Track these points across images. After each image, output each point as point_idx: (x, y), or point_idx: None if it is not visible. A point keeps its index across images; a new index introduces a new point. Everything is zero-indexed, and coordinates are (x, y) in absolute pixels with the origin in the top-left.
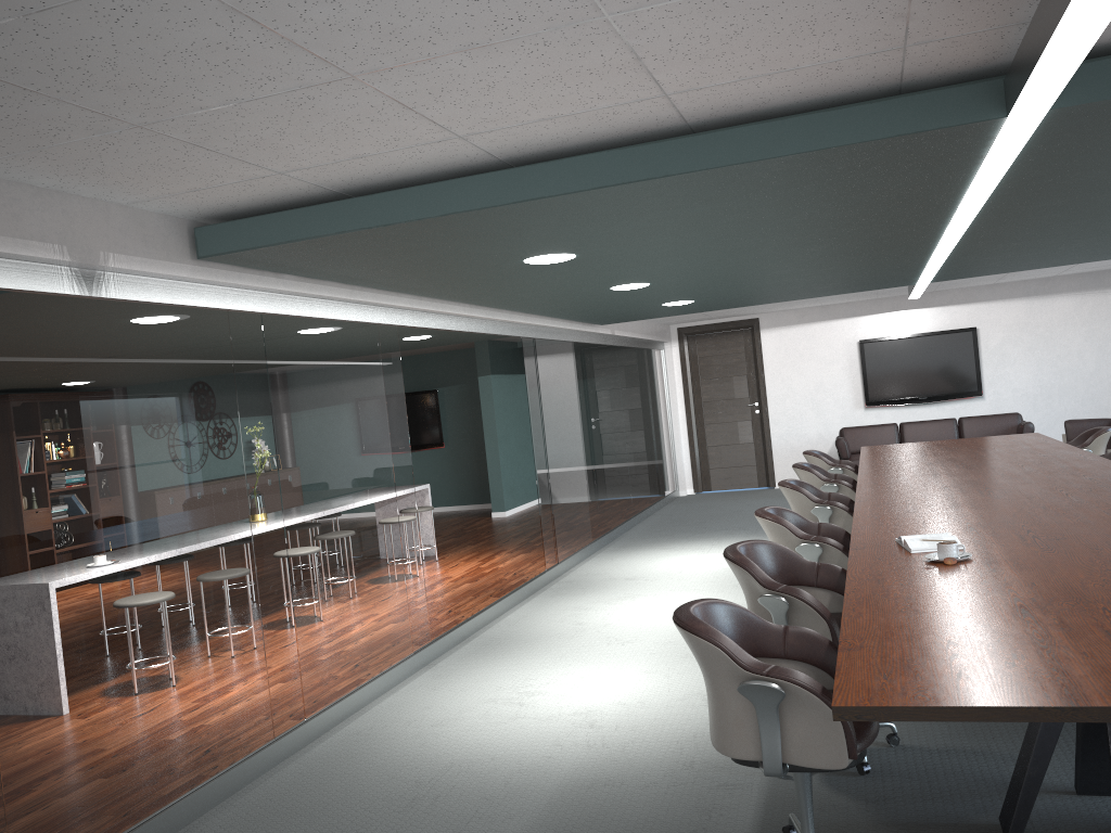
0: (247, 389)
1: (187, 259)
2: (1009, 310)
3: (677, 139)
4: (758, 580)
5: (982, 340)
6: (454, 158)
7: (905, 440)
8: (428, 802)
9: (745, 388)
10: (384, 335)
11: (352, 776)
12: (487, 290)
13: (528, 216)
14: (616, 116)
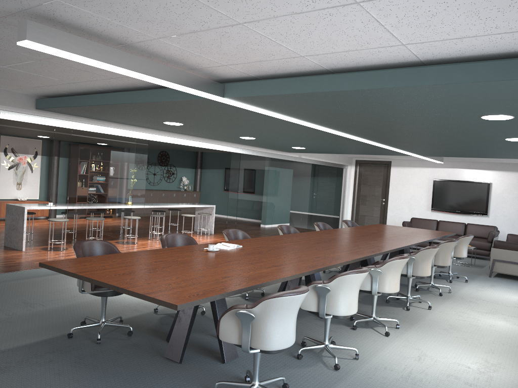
0: (59, 153)
1: (33, 109)
2: (509, 177)
3: (139, 91)
4: (162, 245)
5: (493, 188)
6: (85, 88)
7: (438, 229)
8: (60, 292)
9: (380, 192)
10: (139, 142)
11: (56, 282)
12: (182, 131)
13: (119, 109)
14: (112, 82)
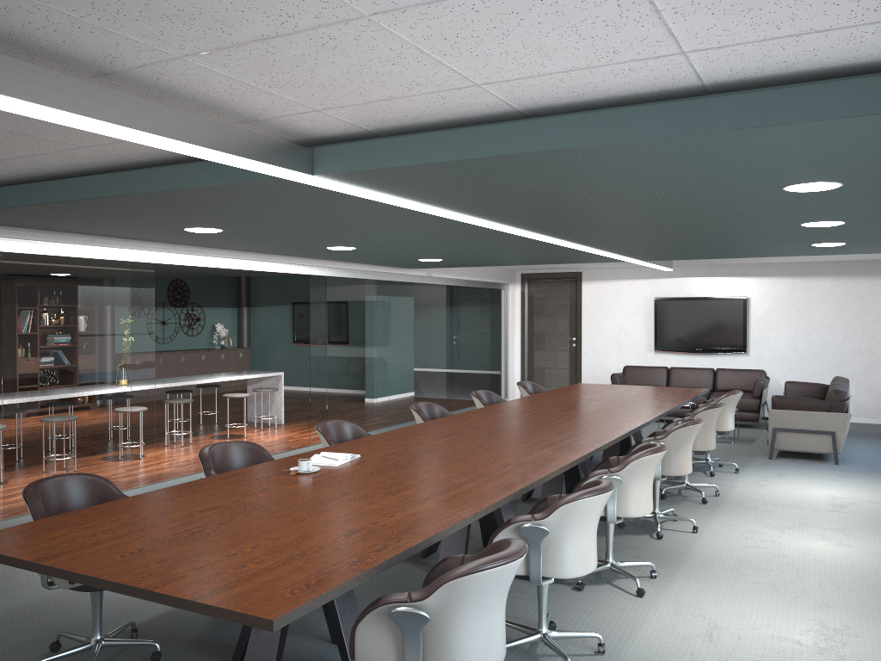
0: None
1: None
2: (776, 286)
3: (138, 170)
4: (204, 468)
5: (752, 307)
6: (24, 170)
7: (670, 381)
8: None
9: (567, 326)
10: (137, 269)
11: None
12: (218, 243)
13: (98, 208)
14: (81, 155)
